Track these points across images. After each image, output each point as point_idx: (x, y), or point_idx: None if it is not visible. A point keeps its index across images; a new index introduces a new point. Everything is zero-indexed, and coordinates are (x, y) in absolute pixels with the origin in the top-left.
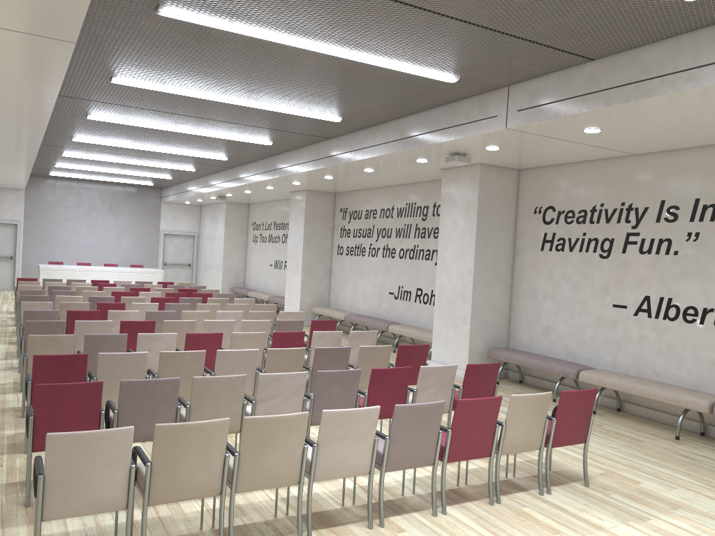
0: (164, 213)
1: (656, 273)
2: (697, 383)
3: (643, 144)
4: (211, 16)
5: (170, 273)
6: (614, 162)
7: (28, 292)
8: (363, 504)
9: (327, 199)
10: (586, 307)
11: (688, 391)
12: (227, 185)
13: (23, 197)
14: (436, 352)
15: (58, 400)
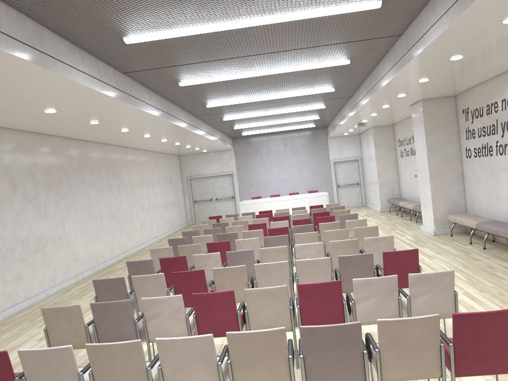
0: (331, 146)
1: None
2: None
3: None
4: None
5: (343, 193)
6: None
7: (187, 232)
8: None
9: (446, 103)
10: None
11: None
12: (351, 113)
13: (233, 154)
14: None
15: None
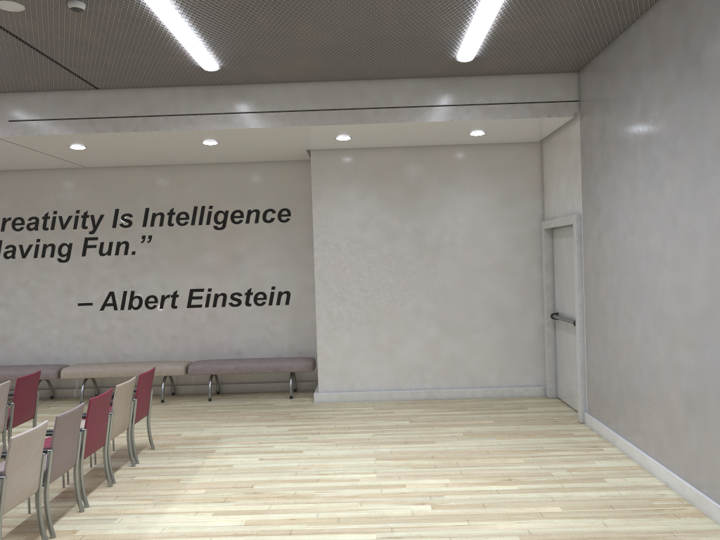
0: None
1: (118, 271)
2: (163, 355)
3: (104, 161)
4: None
5: None
6: (64, 172)
7: None
8: (6, 534)
9: None
10: (49, 310)
11: (165, 362)
12: None
13: None
14: None
15: None
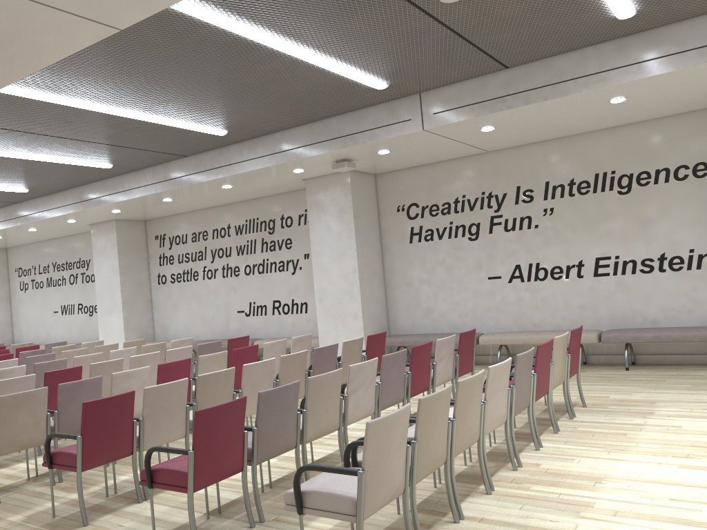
0: None
1: (522, 245)
2: (571, 325)
3: (506, 141)
4: (223, 12)
5: None
6: (469, 159)
7: None
8: (477, 459)
9: (137, 227)
10: (463, 284)
11: None
12: (12, 223)
13: None
14: None
15: (215, 426)
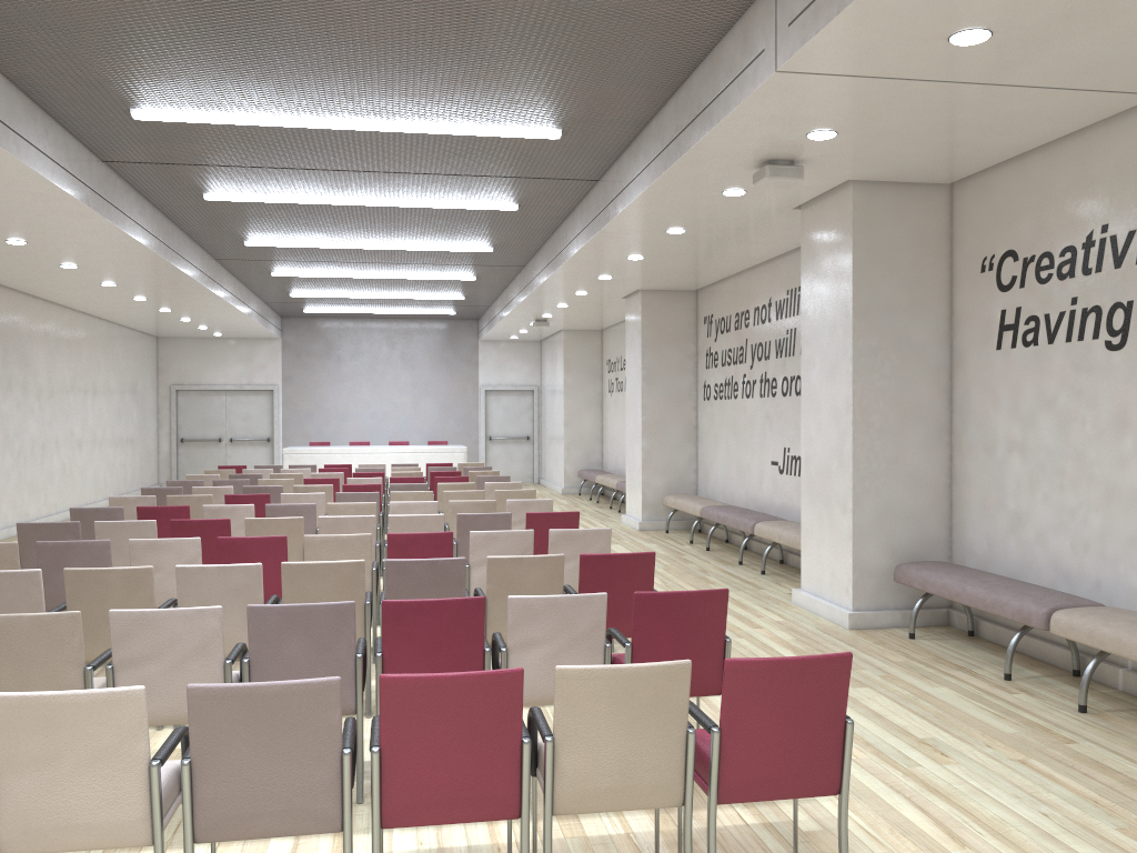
0: (484, 357)
1: None
2: None
3: None
4: None
5: (499, 453)
6: (1123, 125)
7: (179, 483)
8: None
9: (681, 303)
10: (1086, 465)
11: None
12: (521, 296)
13: (279, 349)
14: (807, 571)
15: None
